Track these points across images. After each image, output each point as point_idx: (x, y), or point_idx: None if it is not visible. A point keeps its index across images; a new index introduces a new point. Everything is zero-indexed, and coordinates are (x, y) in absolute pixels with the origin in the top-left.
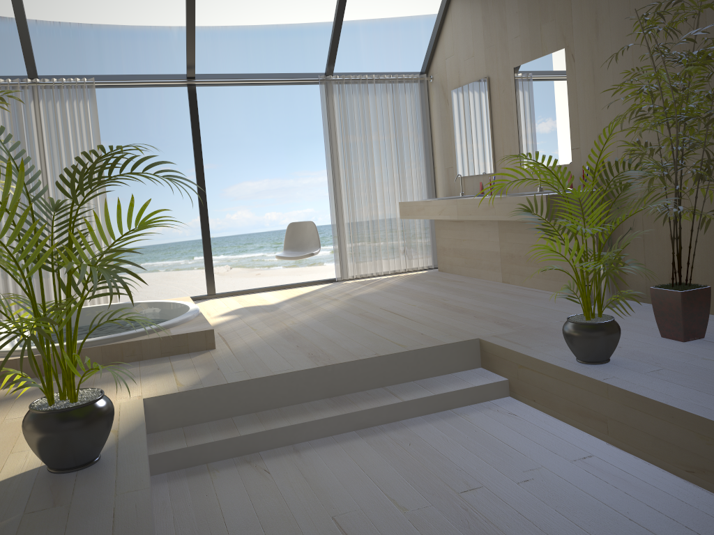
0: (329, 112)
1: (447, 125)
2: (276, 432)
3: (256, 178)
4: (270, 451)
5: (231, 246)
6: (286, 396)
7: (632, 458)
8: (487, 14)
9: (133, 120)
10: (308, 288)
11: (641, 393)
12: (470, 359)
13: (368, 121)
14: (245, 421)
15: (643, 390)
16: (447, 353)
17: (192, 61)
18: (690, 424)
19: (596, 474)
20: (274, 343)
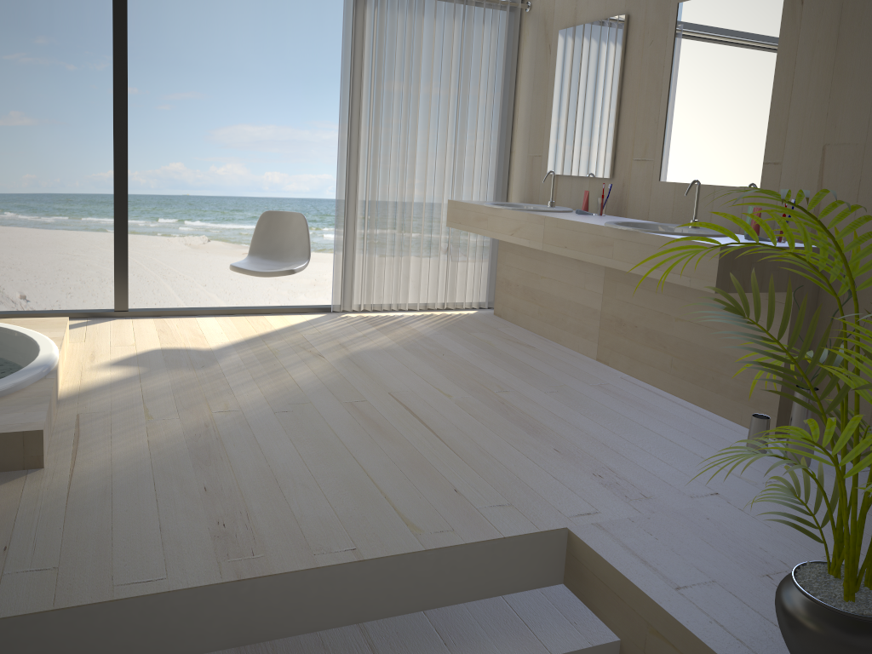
0: (355, 35)
1: (544, 87)
2: None
3: (258, 122)
4: None
5: (212, 210)
6: (135, 645)
7: None
8: None
9: (90, 13)
10: (284, 320)
11: None
12: (544, 569)
13: (417, 61)
14: None
15: None
16: (502, 556)
17: None
18: None
19: None
20: (165, 468)
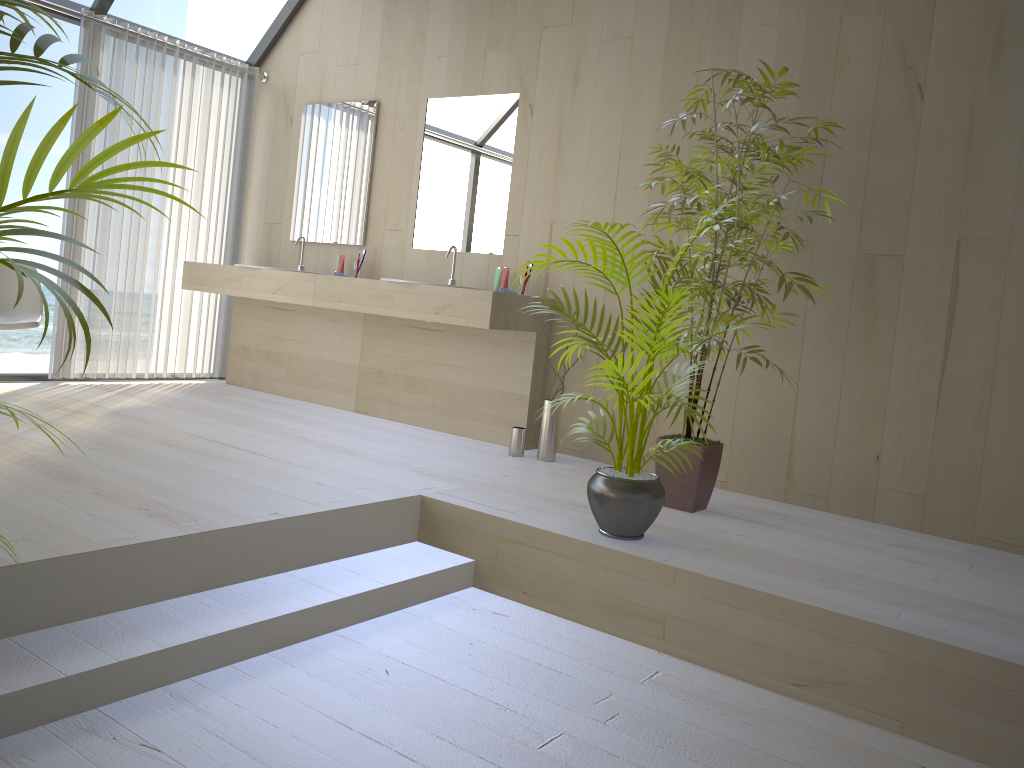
0: None
1: (284, 157)
2: (136, 665)
3: None
4: (121, 703)
5: None
6: (123, 590)
7: (708, 672)
8: (393, 10)
9: None
10: None
11: (731, 580)
12: (406, 528)
13: (155, 114)
14: (50, 644)
15: (729, 576)
16: (380, 517)
17: None
18: (811, 622)
19: (689, 699)
20: (34, 484)
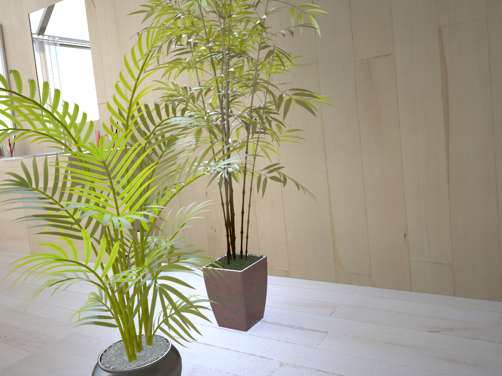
0: None
1: None
2: None
3: None
4: None
5: None
6: None
7: None
8: None
9: None
10: None
11: None
12: None
13: None
14: None
15: None
16: None
17: None
18: None
19: None
20: None
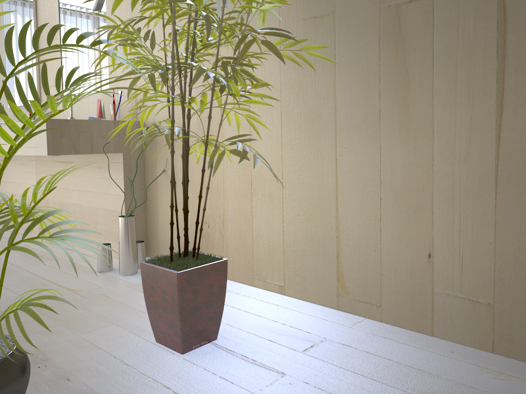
0: None
1: (0, 48)
2: None
3: None
4: None
5: None
6: None
7: None
8: None
9: None
10: None
11: None
12: None
13: None
14: None
15: None
16: None
17: None
18: None
19: None
20: None
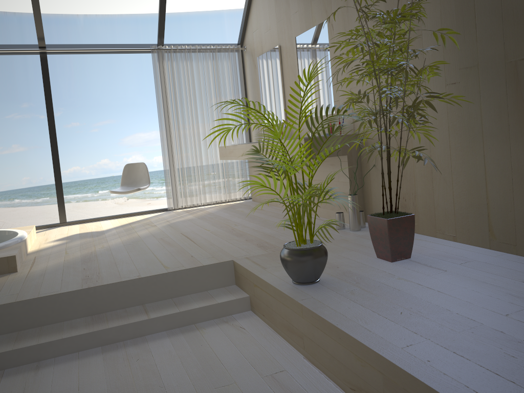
0: (160, 75)
1: (256, 85)
2: (22, 351)
3: (146, 130)
4: (15, 368)
5: None
6: (49, 315)
7: (317, 373)
8: None
9: None
10: (143, 216)
11: (322, 314)
12: (225, 278)
13: (193, 82)
14: (3, 340)
15: (326, 311)
16: (204, 273)
17: (41, 33)
18: (351, 346)
19: (276, 391)
20: (69, 266)
